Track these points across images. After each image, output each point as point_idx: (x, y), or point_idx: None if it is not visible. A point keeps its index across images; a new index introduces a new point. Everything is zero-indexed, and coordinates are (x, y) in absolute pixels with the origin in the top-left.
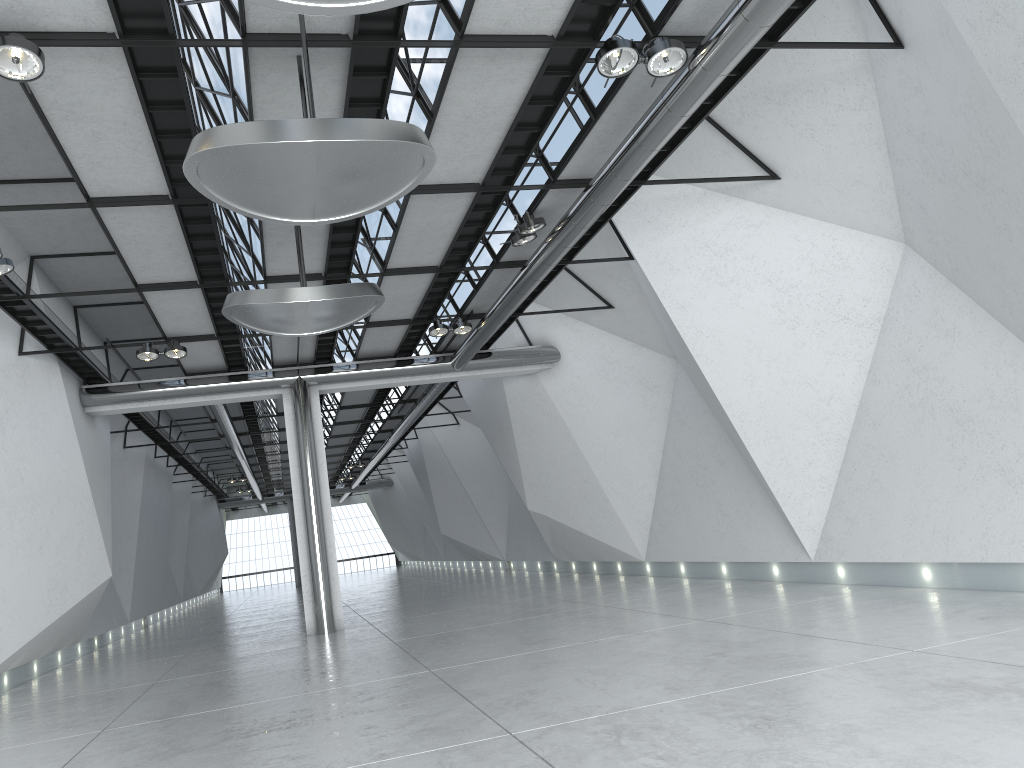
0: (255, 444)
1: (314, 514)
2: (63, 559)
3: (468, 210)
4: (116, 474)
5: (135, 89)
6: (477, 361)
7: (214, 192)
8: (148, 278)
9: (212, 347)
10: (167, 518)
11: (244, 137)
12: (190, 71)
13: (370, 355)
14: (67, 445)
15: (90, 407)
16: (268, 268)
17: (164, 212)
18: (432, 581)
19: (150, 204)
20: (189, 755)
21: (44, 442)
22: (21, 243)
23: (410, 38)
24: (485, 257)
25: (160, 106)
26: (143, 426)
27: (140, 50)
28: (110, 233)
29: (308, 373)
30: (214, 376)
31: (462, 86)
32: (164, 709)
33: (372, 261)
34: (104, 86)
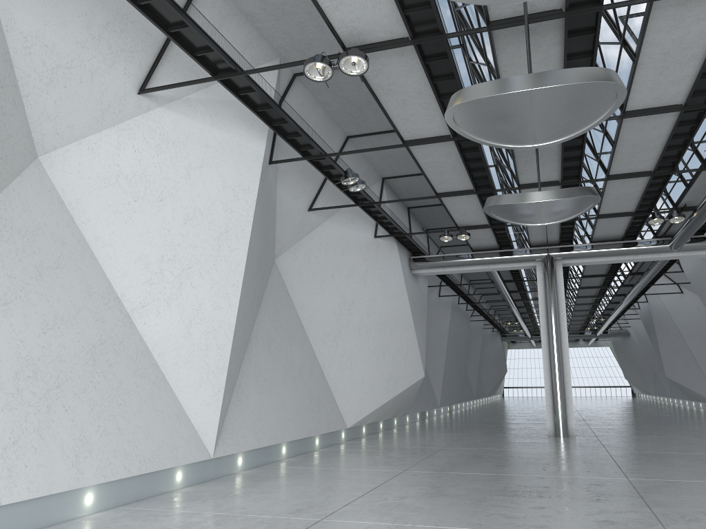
0: (523, 299)
1: (555, 351)
2: (396, 362)
3: (674, 126)
4: (433, 313)
5: (423, 70)
6: (692, 244)
7: (466, 131)
8: (443, 189)
9: (487, 233)
10: (465, 343)
11: (479, 93)
12: (455, 53)
13: (602, 239)
14: (400, 293)
15: (414, 270)
16: (520, 179)
17: (448, 146)
18: (655, 412)
19: (439, 142)
20: (445, 498)
21: (387, 290)
22: (376, 170)
23: (617, 1)
24: (694, 162)
25: (440, 78)
26: (449, 283)
27: (424, 45)
28: (418, 162)
29: (554, 251)
30: (490, 252)
31: (658, 30)
32: (441, 466)
33: (598, 170)
34: (405, 71)
